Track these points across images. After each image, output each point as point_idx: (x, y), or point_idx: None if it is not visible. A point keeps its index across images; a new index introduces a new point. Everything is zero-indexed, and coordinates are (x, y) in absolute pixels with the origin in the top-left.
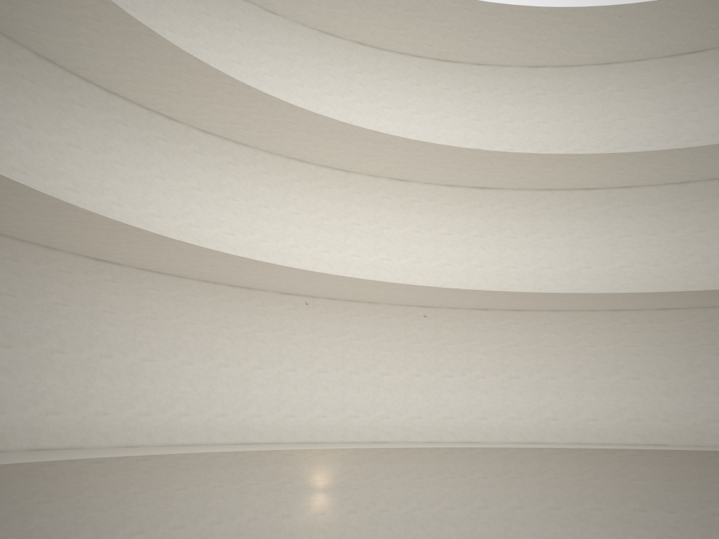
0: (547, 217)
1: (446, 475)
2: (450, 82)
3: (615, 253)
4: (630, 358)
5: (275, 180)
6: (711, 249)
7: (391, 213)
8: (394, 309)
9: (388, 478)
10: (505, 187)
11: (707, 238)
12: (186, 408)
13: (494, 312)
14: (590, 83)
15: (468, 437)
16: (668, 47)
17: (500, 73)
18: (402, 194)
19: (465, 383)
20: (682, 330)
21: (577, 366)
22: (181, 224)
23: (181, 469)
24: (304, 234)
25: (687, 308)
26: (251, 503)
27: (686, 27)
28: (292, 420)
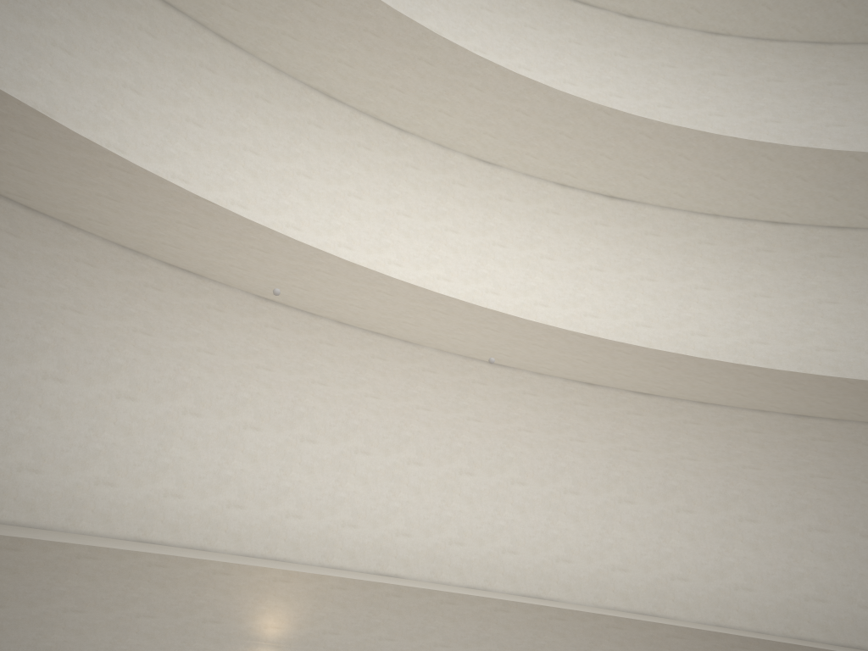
0: (707, 257)
1: (491, 647)
2: (583, 34)
3: (809, 327)
4: (817, 497)
5: (279, 114)
6: None
7: (463, 209)
8: (445, 359)
9: (392, 640)
10: (648, 202)
11: None
12: (35, 458)
13: (606, 392)
14: (795, 68)
15: (537, 589)
16: None
17: (660, 34)
18: (485, 183)
19: (543, 498)
20: None
21: (729, 498)
22: (90, 138)
23: (1, 568)
24: (313, 211)
25: None
26: (133, 650)
27: None
28: (239, 513)
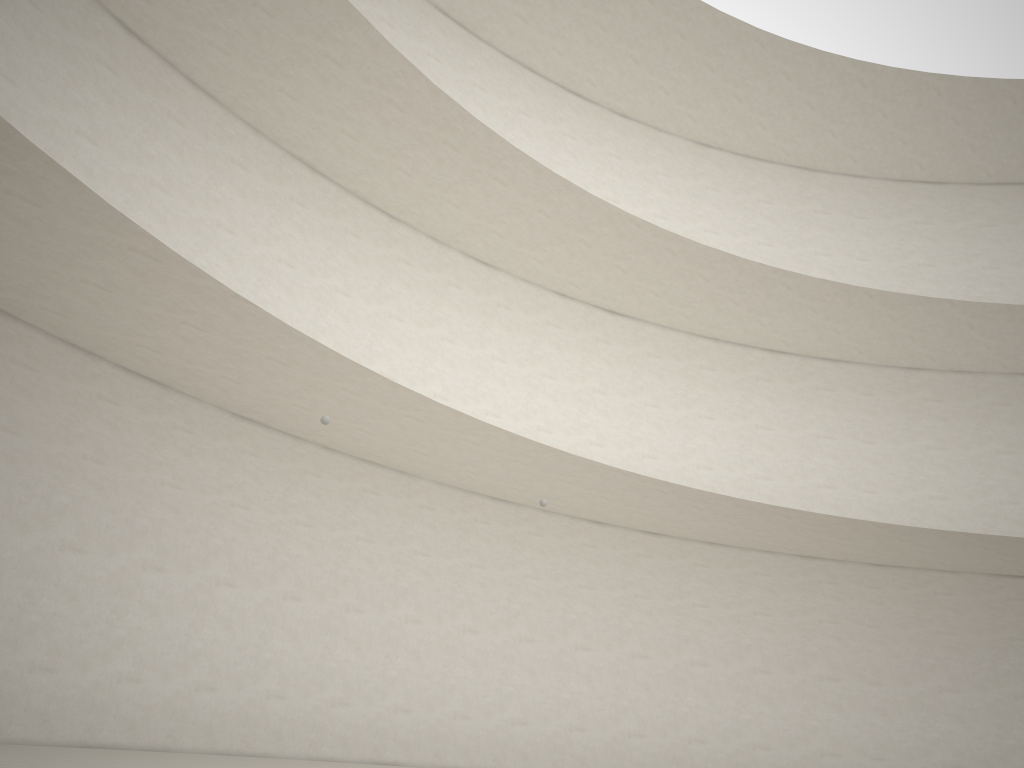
0: (709, 384)
1: None
2: (577, 128)
3: (809, 462)
4: (825, 643)
5: (257, 185)
6: (952, 478)
7: (459, 316)
8: (444, 494)
9: None
10: (649, 320)
11: (946, 460)
12: None
13: (614, 531)
14: (783, 192)
15: (550, 765)
16: (902, 163)
17: (653, 139)
18: (482, 287)
19: (554, 657)
20: (907, 604)
21: (742, 647)
22: None
23: None
24: (297, 309)
25: (915, 568)
26: None
27: (941, 135)
28: (210, 697)
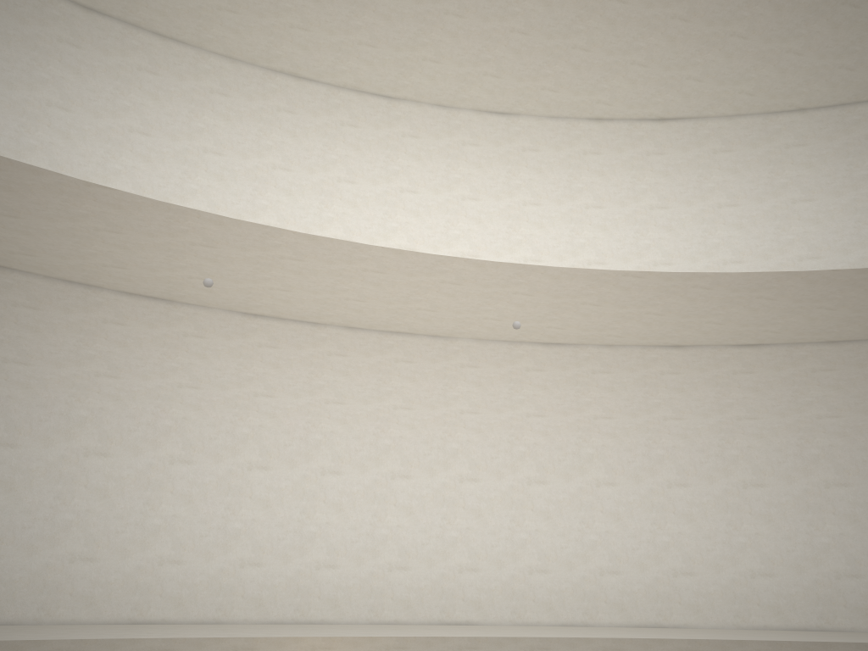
0: (800, 162)
1: None
2: None
3: None
4: None
5: (241, 106)
6: None
7: (480, 172)
8: (487, 349)
9: None
10: (709, 114)
11: None
12: None
13: (700, 352)
14: None
15: (655, 615)
16: None
17: None
18: (502, 137)
19: (642, 498)
20: None
21: None
22: None
23: None
24: (298, 207)
25: None
26: None
27: None
28: (256, 572)
